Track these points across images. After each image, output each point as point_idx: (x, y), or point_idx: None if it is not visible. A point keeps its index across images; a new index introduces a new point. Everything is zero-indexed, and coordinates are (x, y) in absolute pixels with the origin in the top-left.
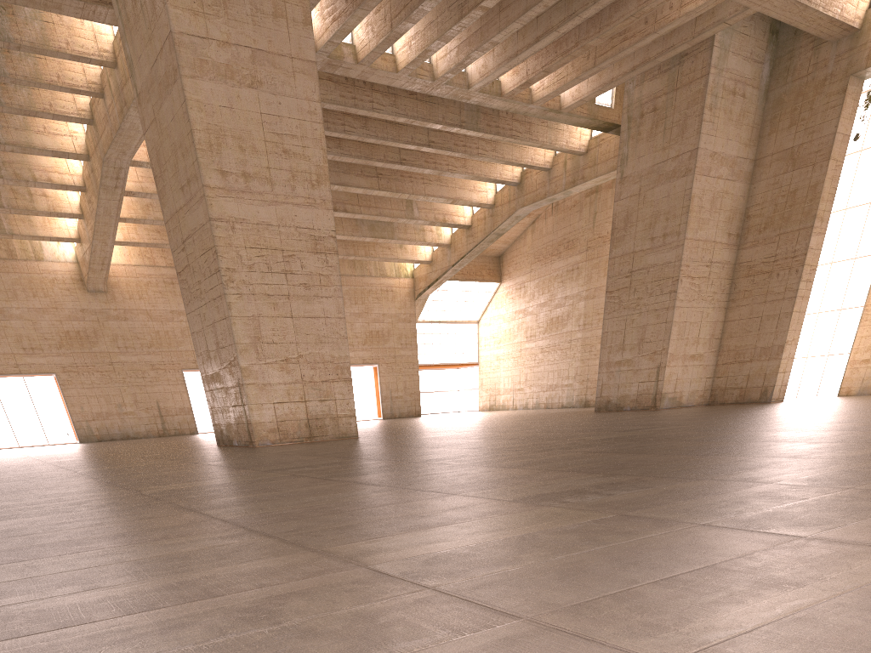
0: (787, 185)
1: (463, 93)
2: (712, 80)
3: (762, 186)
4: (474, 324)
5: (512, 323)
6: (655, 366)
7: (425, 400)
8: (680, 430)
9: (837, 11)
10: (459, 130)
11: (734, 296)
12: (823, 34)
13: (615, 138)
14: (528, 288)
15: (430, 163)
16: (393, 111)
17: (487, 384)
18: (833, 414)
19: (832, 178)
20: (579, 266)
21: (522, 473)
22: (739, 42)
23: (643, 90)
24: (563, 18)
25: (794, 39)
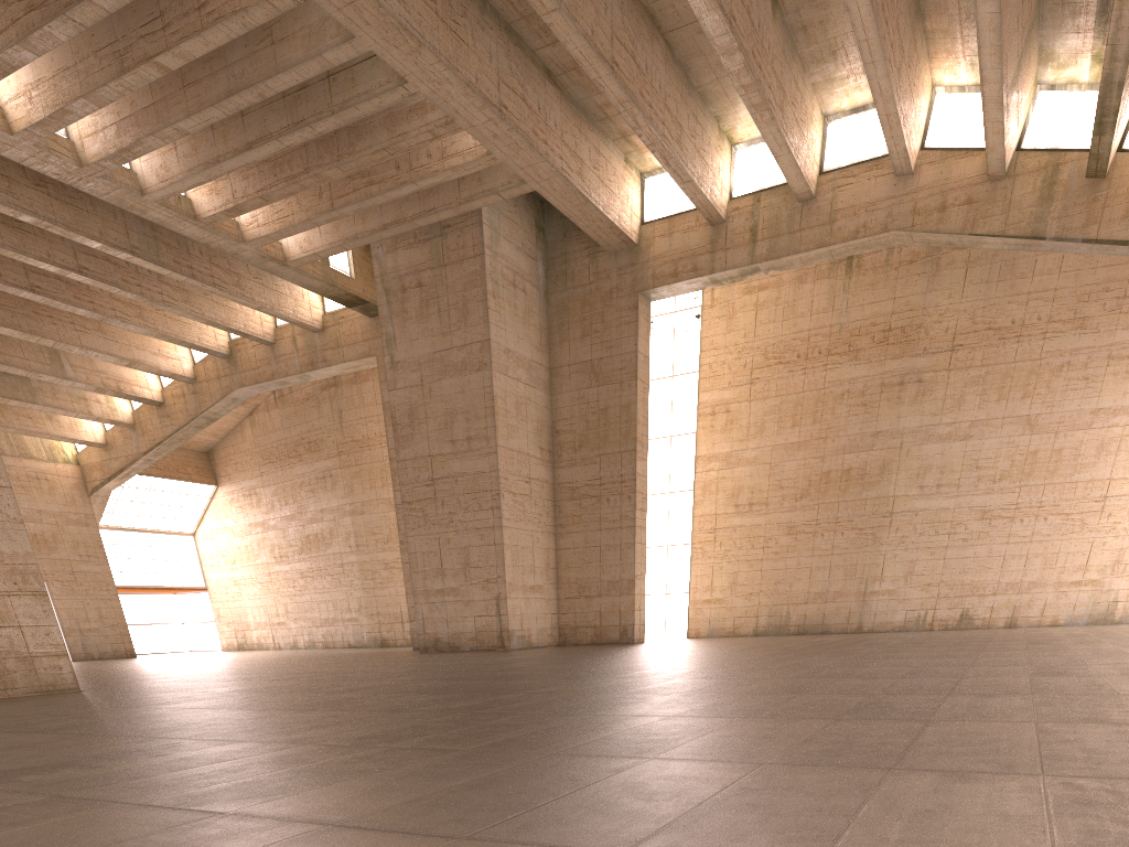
0: (595, 401)
1: (135, 201)
2: (489, 262)
3: (566, 399)
4: (188, 536)
5: (248, 538)
6: (492, 597)
7: (135, 636)
8: (666, 677)
9: (616, 217)
10: (132, 258)
11: (561, 520)
12: (602, 240)
13: (360, 317)
14: (263, 496)
15: (85, 301)
16: (10, 202)
17: (228, 616)
18: (789, 656)
19: (643, 401)
20: (333, 473)
21: (715, 773)
22: (508, 228)
23: (399, 259)
24: (286, 124)
25: (564, 241)
